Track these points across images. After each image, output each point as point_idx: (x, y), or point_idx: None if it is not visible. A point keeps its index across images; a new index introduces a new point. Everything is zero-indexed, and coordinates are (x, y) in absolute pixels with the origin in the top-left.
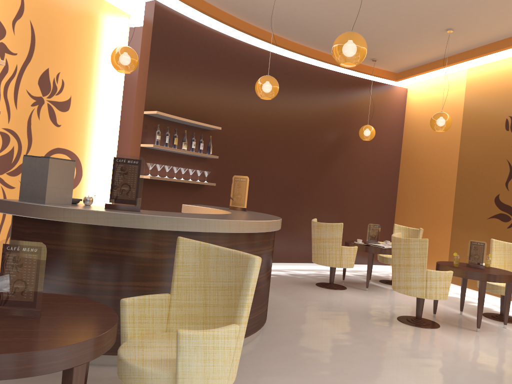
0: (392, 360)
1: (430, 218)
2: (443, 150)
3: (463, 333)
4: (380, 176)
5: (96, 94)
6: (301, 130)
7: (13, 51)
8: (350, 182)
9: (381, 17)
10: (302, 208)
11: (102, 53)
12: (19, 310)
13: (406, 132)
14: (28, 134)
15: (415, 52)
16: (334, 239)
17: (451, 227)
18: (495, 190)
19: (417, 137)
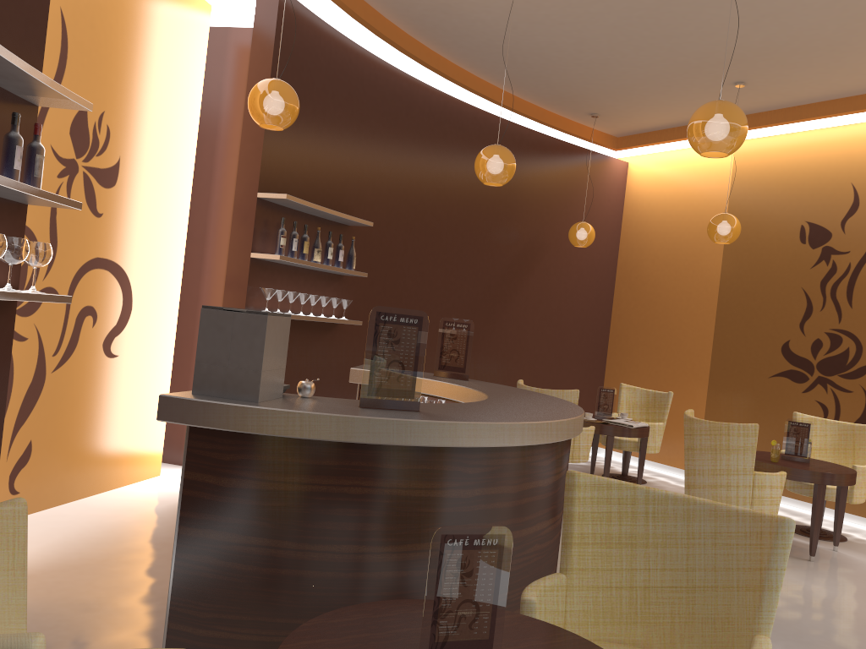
0: None
1: (670, 373)
2: (693, 266)
3: (797, 566)
4: (588, 304)
5: (158, 154)
6: (479, 226)
7: None
8: (545, 314)
9: (647, 54)
10: (476, 358)
11: (169, 76)
12: None
13: (626, 233)
14: (51, 232)
15: (667, 109)
16: None
17: (707, 389)
18: (783, 333)
19: (646, 243)
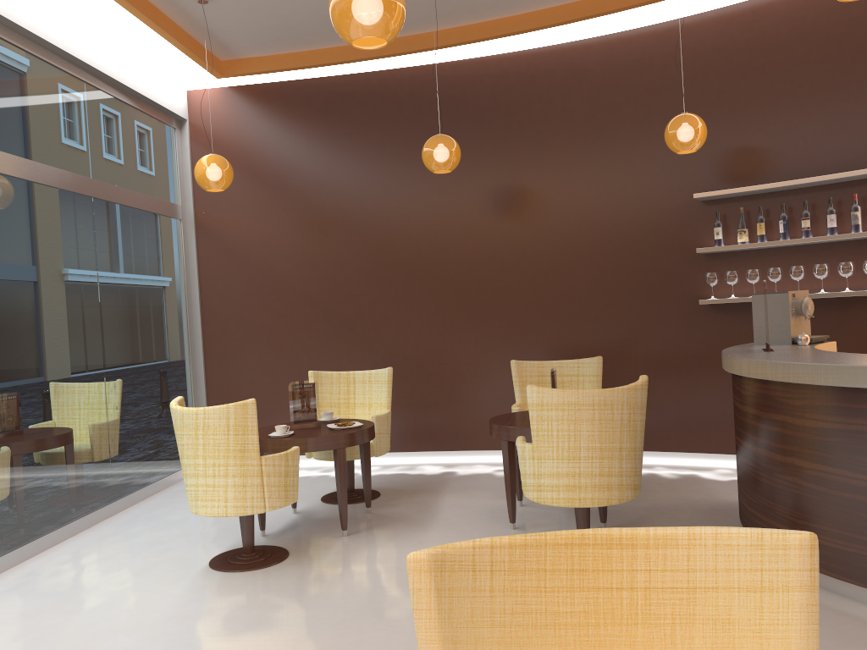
0: None
1: None
2: None
3: None
4: None
5: None
6: None
7: None
8: None
9: None
10: None
11: None
12: None
13: None
14: None
15: None
16: None
17: None
18: None
19: None
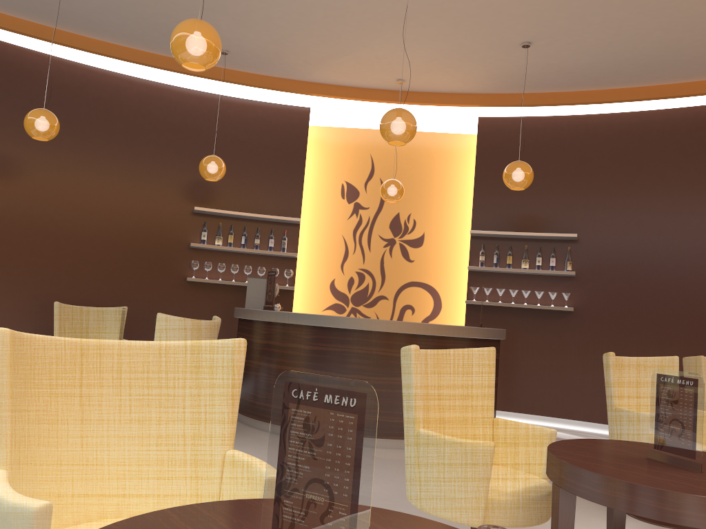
0: None
1: None
2: None
3: None
4: None
5: (455, 225)
6: None
7: (365, 206)
8: None
9: None
10: None
11: (460, 184)
12: None
13: None
14: (381, 271)
15: None
16: None
17: None
18: None
19: None
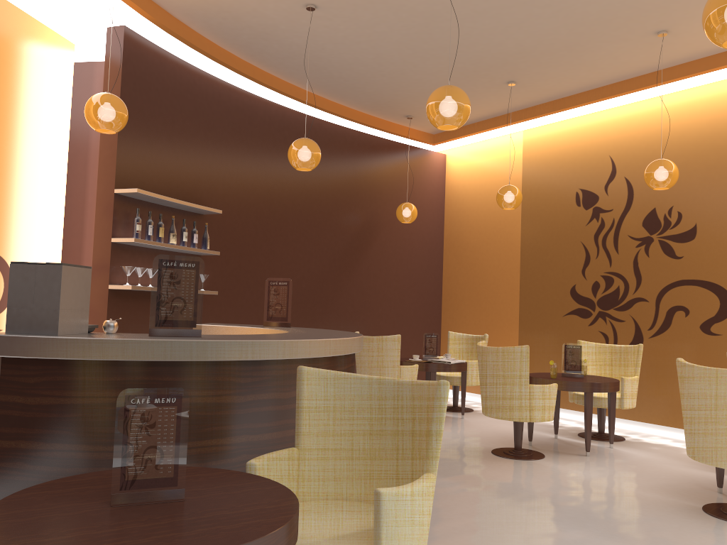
0: (523, 503)
1: (490, 321)
2: (500, 232)
3: (574, 460)
4: (421, 270)
5: (31, 163)
6: (321, 211)
7: None
8: (385, 280)
9: (432, 63)
10: (327, 319)
11: (38, 101)
12: (154, 493)
13: (448, 210)
14: None
15: None
16: (390, 358)
17: (518, 330)
18: (570, 279)
19: (464, 217)
